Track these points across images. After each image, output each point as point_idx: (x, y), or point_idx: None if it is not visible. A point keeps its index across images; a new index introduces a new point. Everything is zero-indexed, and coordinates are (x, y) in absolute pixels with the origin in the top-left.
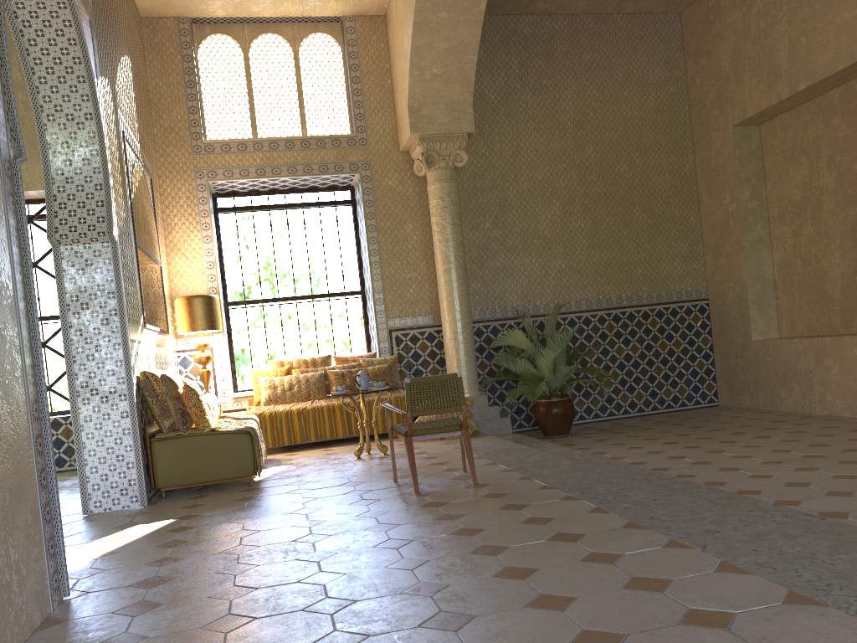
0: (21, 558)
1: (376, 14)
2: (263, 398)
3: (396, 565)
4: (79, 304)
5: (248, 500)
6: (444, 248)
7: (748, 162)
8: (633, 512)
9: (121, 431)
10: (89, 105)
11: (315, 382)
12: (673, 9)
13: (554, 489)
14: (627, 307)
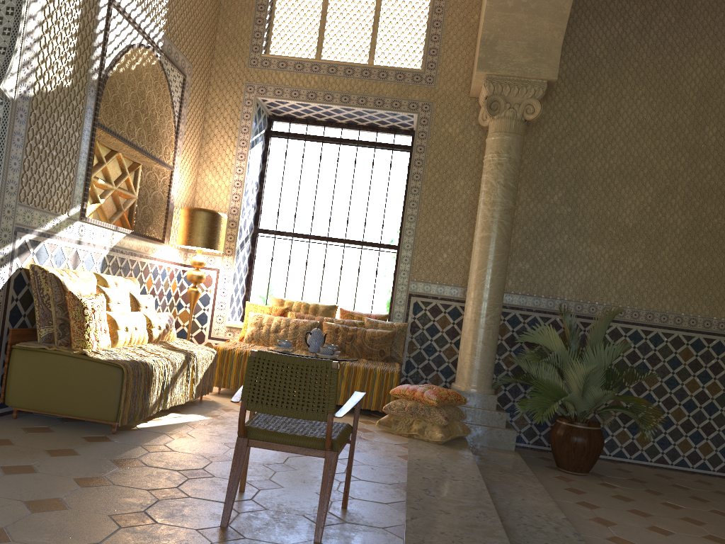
0: None
1: None
2: (246, 334)
3: None
4: None
5: (56, 455)
6: (487, 212)
7: None
8: None
9: None
10: None
11: (305, 330)
12: None
13: None
14: (716, 334)
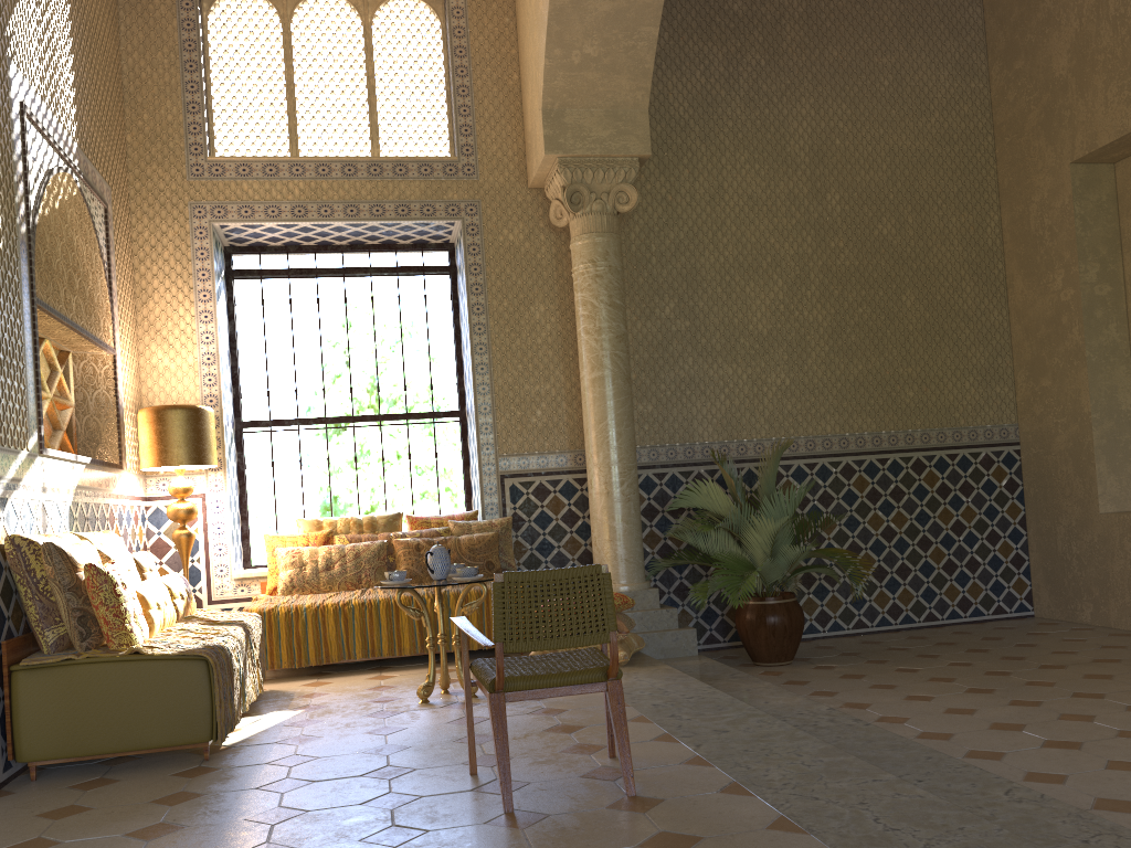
0: None
1: None
2: (281, 582)
3: None
4: None
5: (175, 803)
6: (595, 343)
7: (1095, 221)
8: None
9: None
10: None
11: (371, 558)
12: None
13: (804, 833)
14: (889, 452)
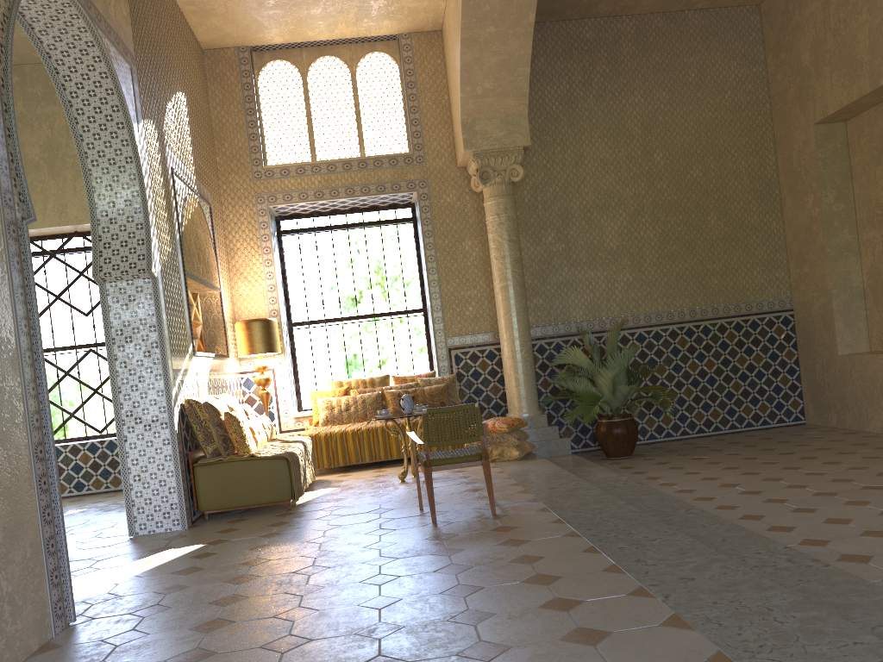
0: (16, 590)
1: (432, 30)
2: (320, 418)
3: (368, 603)
4: (123, 337)
5: (278, 525)
6: (501, 265)
7: (832, 162)
8: (623, 553)
9: (163, 458)
10: (129, 150)
11: (372, 402)
12: (750, 1)
13: (564, 523)
14: (701, 320)
